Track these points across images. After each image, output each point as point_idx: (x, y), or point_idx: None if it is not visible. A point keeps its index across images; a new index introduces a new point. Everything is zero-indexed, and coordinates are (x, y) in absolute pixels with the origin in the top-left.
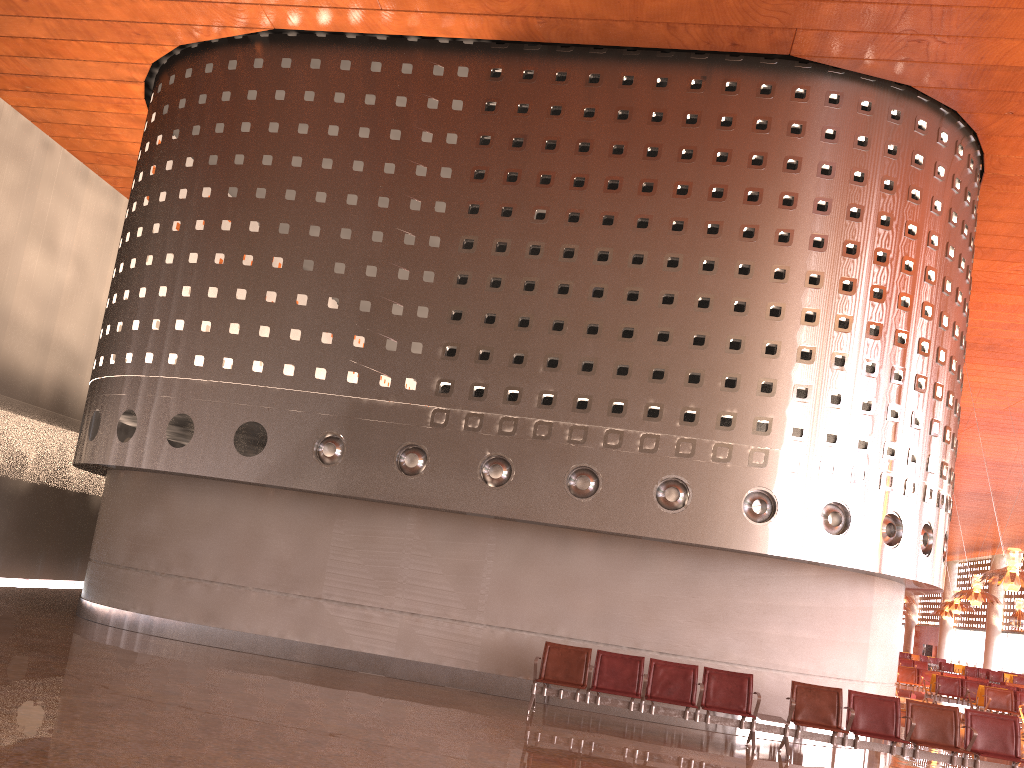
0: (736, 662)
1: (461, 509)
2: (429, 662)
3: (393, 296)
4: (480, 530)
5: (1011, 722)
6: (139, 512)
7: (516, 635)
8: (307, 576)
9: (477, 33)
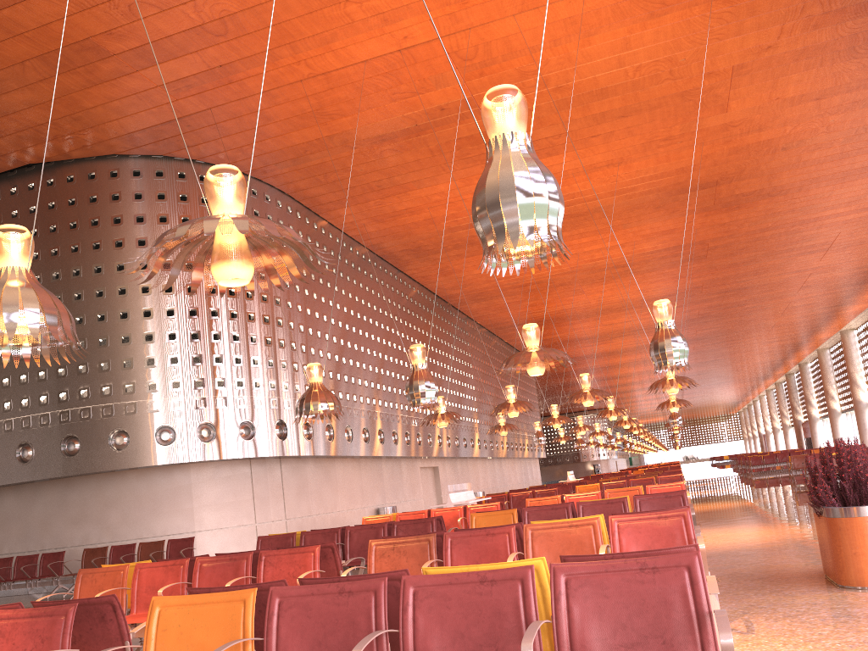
0: (96, 542)
1: None
2: None
3: None
4: None
5: (190, 541)
6: None
7: None
8: None
9: None
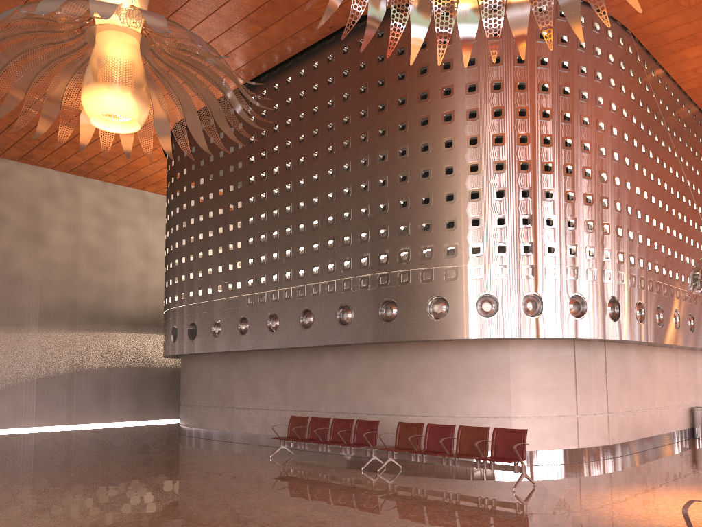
0: (406, 414)
1: (262, 348)
2: (274, 435)
3: (229, 240)
4: (285, 357)
5: (521, 434)
6: (182, 376)
7: (305, 414)
8: (228, 396)
9: (234, 85)
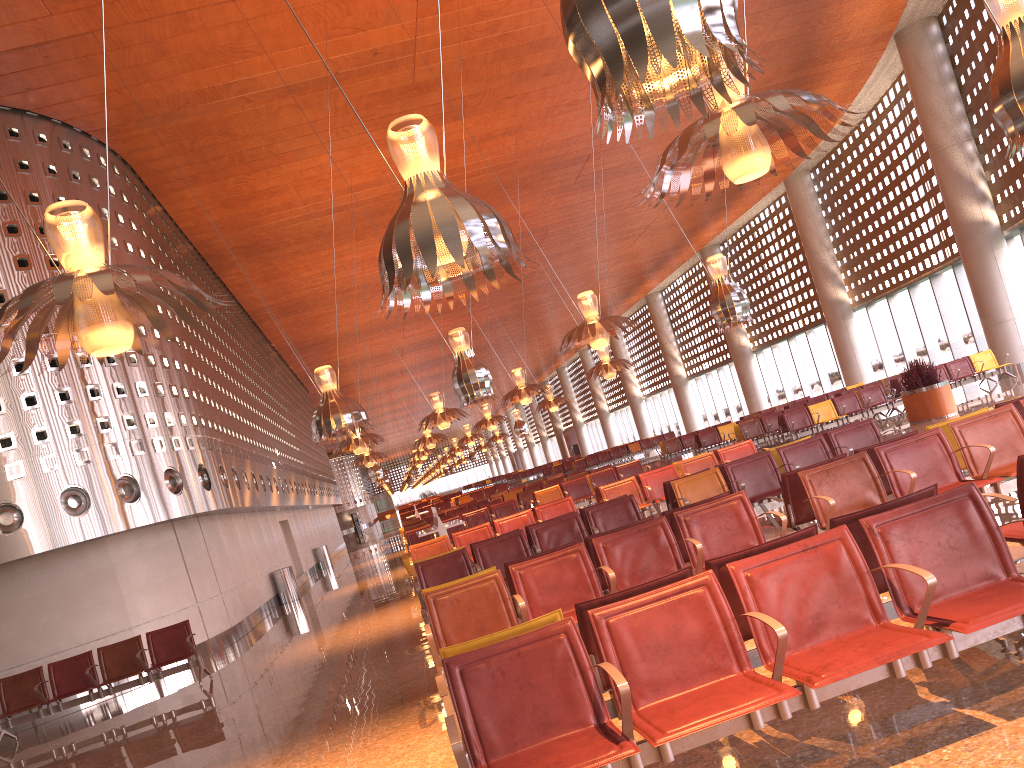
0: None
1: None
2: None
3: None
4: None
5: (184, 626)
6: None
7: None
8: None
9: None
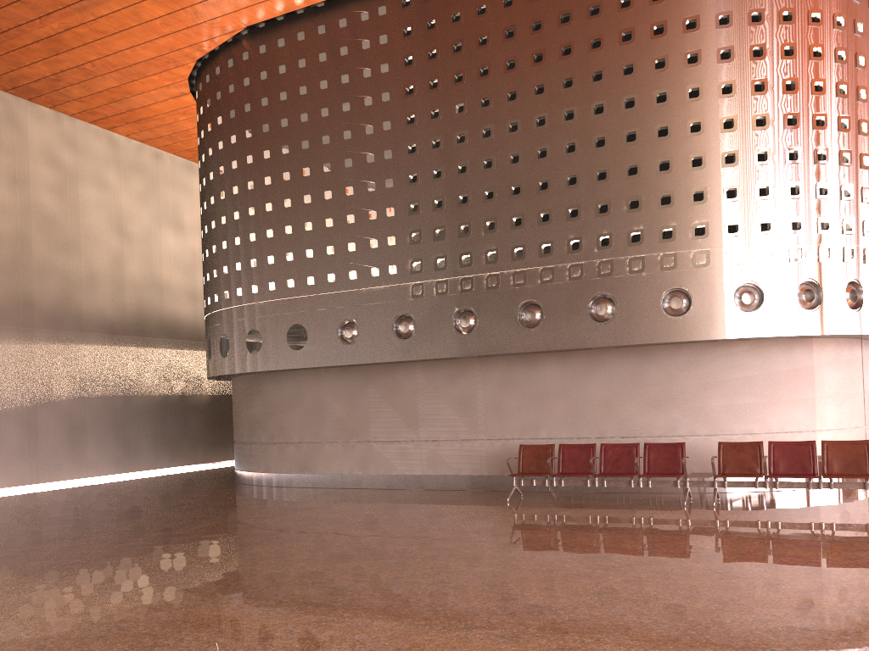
0: (686, 434)
1: (445, 356)
2: (452, 474)
3: (368, 205)
4: (469, 368)
5: None
6: (249, 403)
7: (509, 443)
8: (358, 427)
9: None
